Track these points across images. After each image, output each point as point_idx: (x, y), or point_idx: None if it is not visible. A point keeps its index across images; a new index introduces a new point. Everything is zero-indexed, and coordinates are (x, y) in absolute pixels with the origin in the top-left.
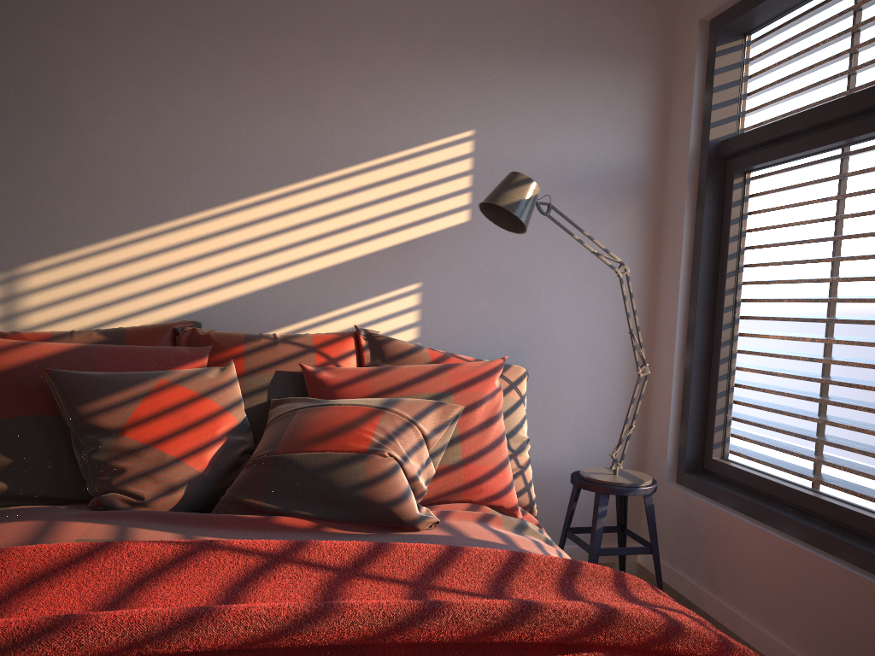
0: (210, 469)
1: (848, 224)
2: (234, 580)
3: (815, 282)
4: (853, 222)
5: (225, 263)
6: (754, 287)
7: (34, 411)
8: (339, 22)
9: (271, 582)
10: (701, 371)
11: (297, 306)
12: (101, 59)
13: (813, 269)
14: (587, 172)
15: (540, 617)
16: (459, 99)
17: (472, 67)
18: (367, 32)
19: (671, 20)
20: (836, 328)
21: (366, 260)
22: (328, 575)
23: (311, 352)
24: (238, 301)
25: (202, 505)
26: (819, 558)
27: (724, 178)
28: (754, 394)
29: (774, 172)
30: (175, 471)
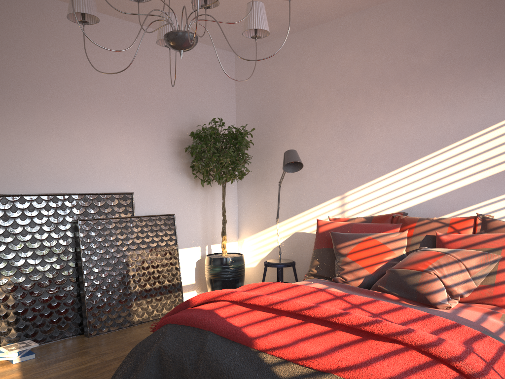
0: (375, 273)
1: None
2: (321, 301)
3: None
4: None
5: (420, 185)
6: None
7: (328, 246)
8: (472, 61)
9: (330, 303)
10: None
11: (454, 203)
12: (371, 108)
13: None
14: None
15: (378, 325)
16: None
17: None
18: (488, 61)
19: None
20: None
21: (490, 178)
22: (349, 305)
23: (446, 226)
24: (426, 202)
25: (372, 287)
26: None
27: None
28: None
29: None
30: (360, 272)
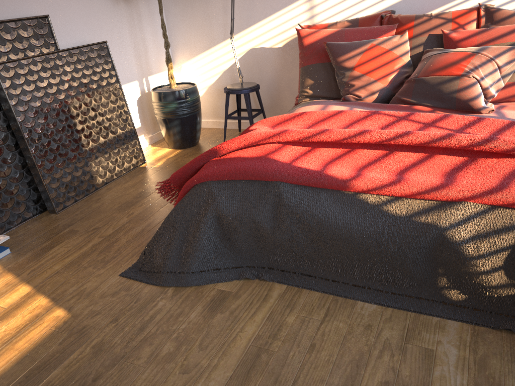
0: (389, 85)
1: None
2: (383, 125)
3: None
4: None
5: None
6: None
7: (321, 61)
8: None
9: (397, 126)
10: None
11: None
12: None
13: None
14: None
15: (495, 142)
16: None
17: None
18: None
19: None
20: None
21: None
22: (420, 125)
23: (449, 22)
24: None
25: (385, 101)
26: None
27: None
28: None
29: None
30: (374, 86)
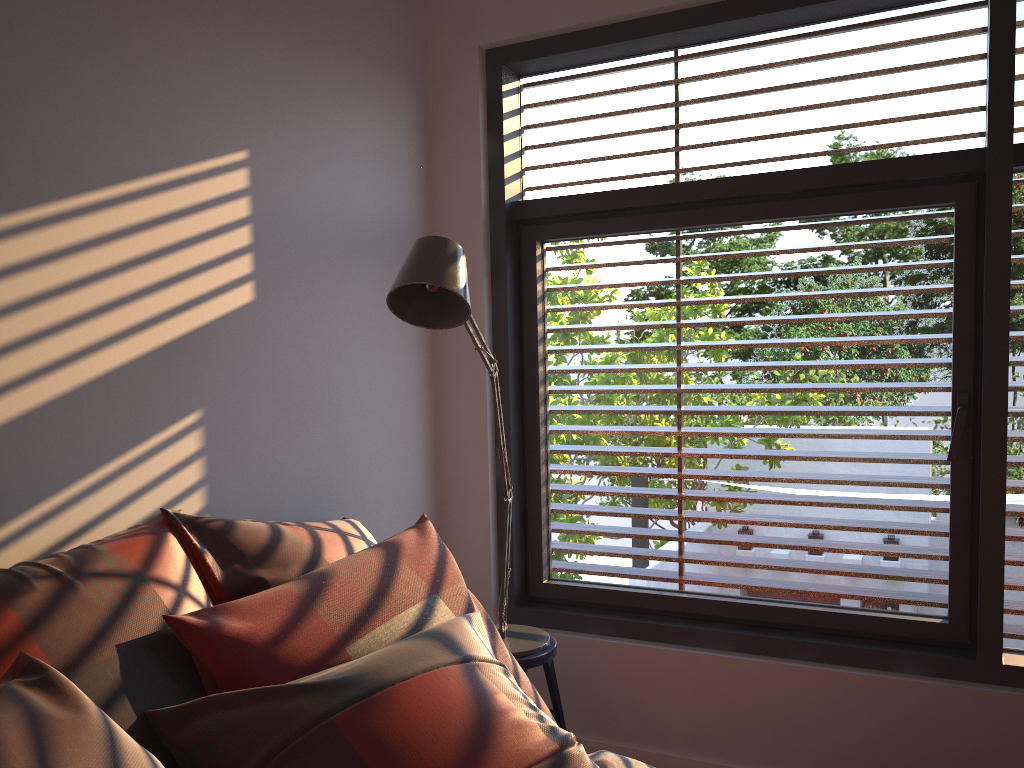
0: None
1: (720, 312)
2: None
3: (678, 372)
4: (726, 310)
5: None
6: (579, 377)
7: None
8: None
9: None
10: (517, 482)
11: (2, 488)
12: None
13: (674, 358)
14: (370, 228)
15: None
16: (226, 95)
17: (238, 44)
18: None
19: (424, 34)
20: (715, 421)
21: (117, 378)
22: None
23: (144, 584)
24: None
25: None
26: (779, 665)
27: (517, 248)
28: (595, 499)
29: (595, 246)
30: None
